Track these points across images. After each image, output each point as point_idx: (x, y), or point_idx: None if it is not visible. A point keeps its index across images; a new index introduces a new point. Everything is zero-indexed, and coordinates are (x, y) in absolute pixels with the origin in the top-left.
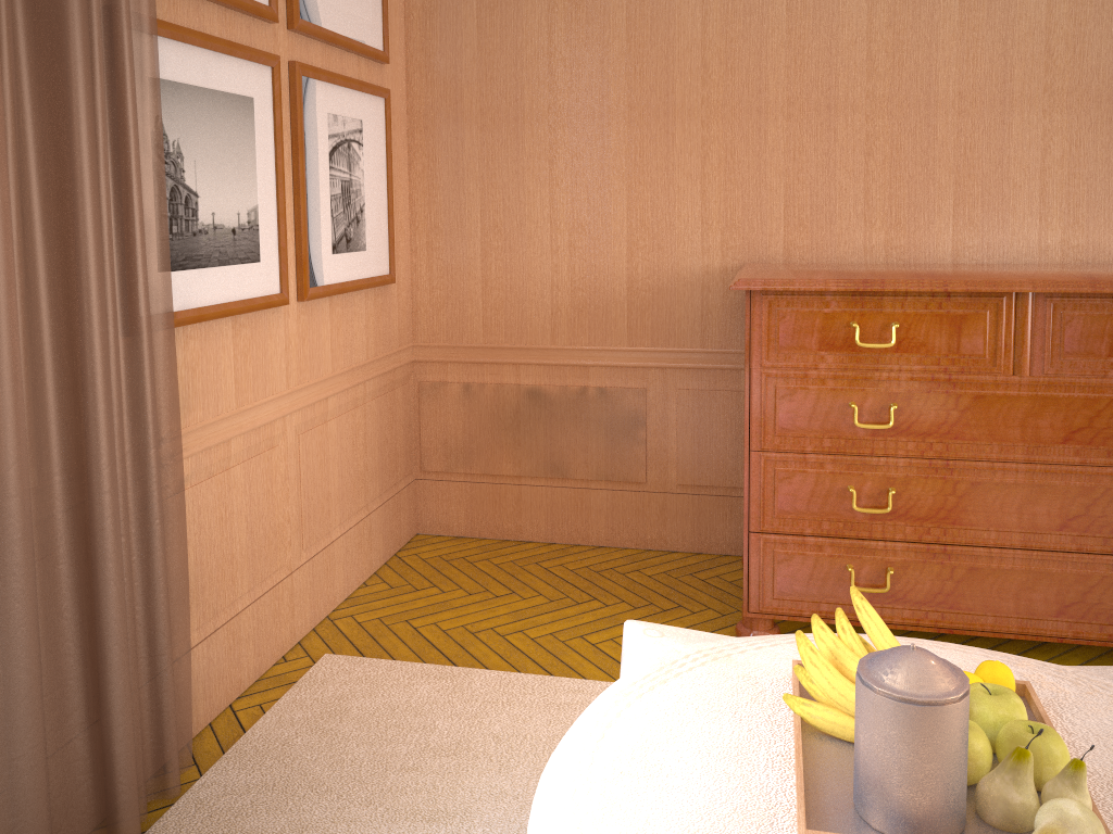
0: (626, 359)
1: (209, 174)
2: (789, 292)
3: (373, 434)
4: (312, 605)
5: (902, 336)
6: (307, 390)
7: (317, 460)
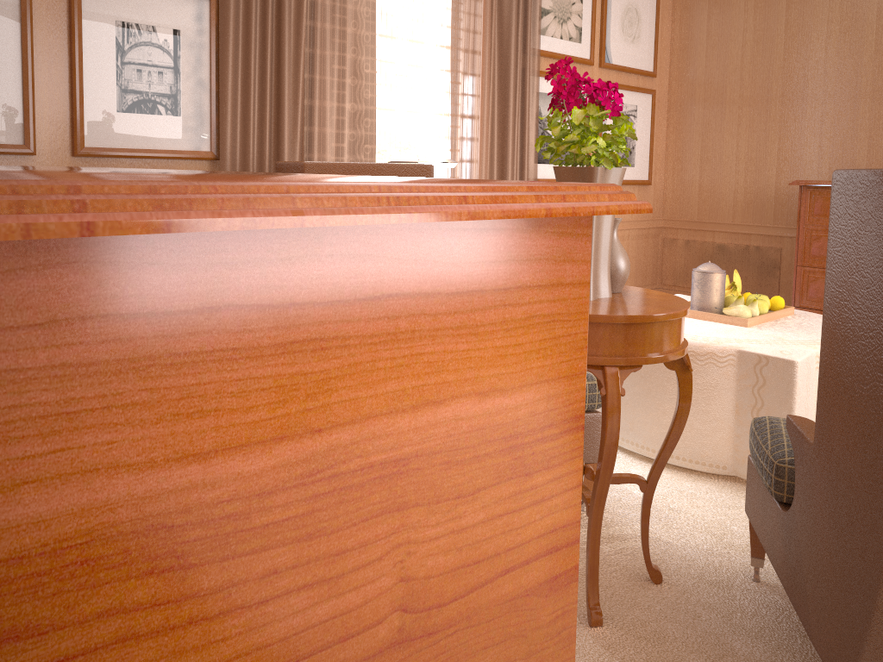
0: (771, 232)
1: None
2: (820, 187)
3: (632, 256)
4: None
5: None
6: None
7: None
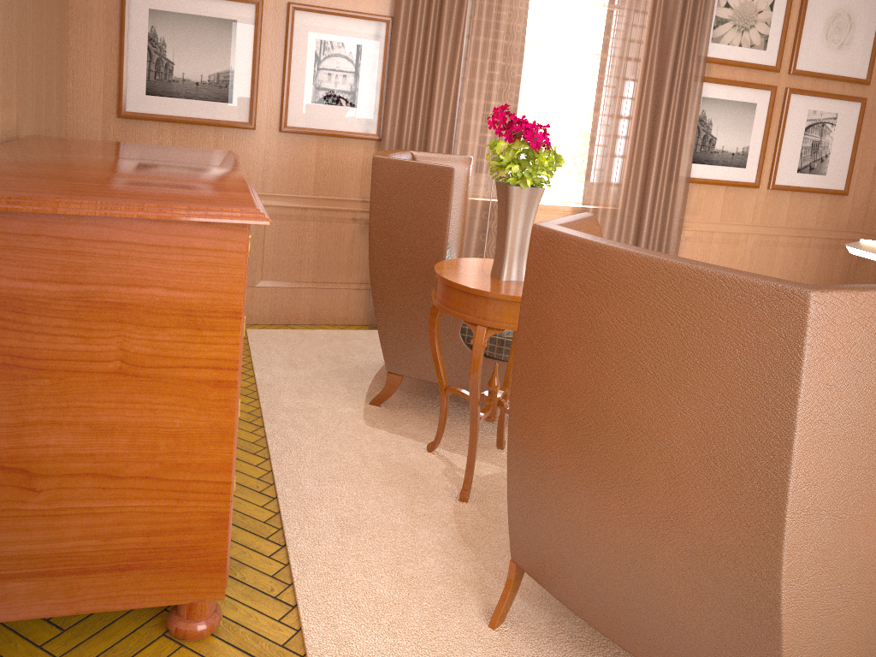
0: None
1: (723, 131)
2: None
3: (812, 265)
4: None
5: None
6: (764, 228)
7: (765, 260)
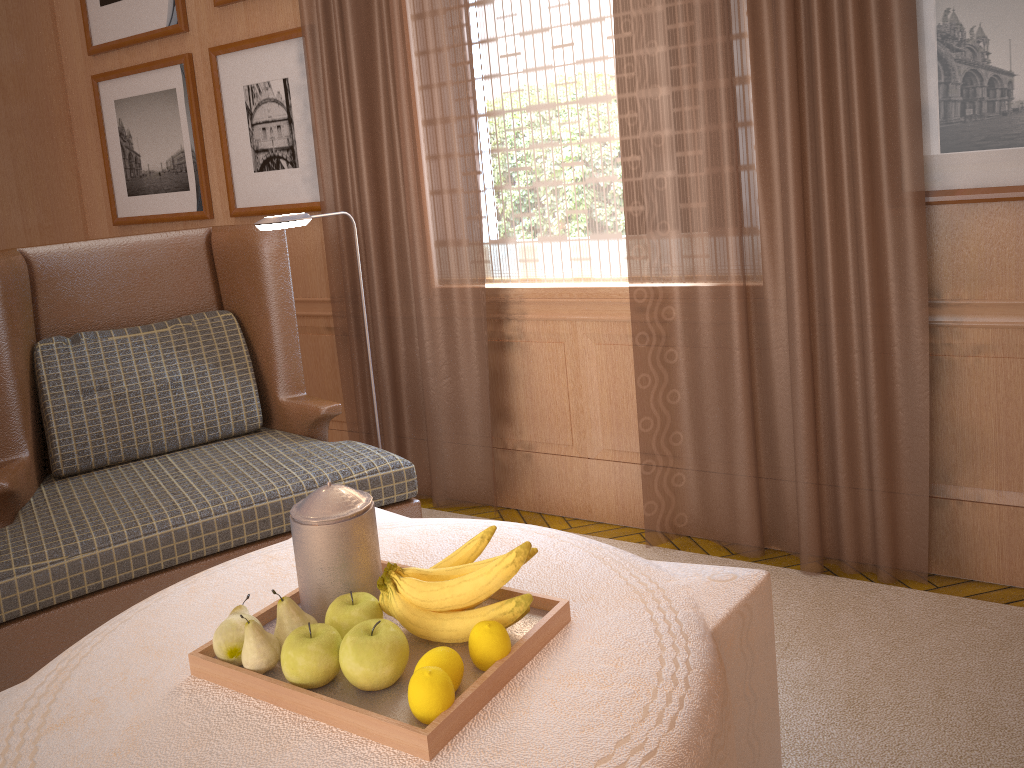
0: None
1: None
2: None
3: None
4: None
5: None
6: None
7: None
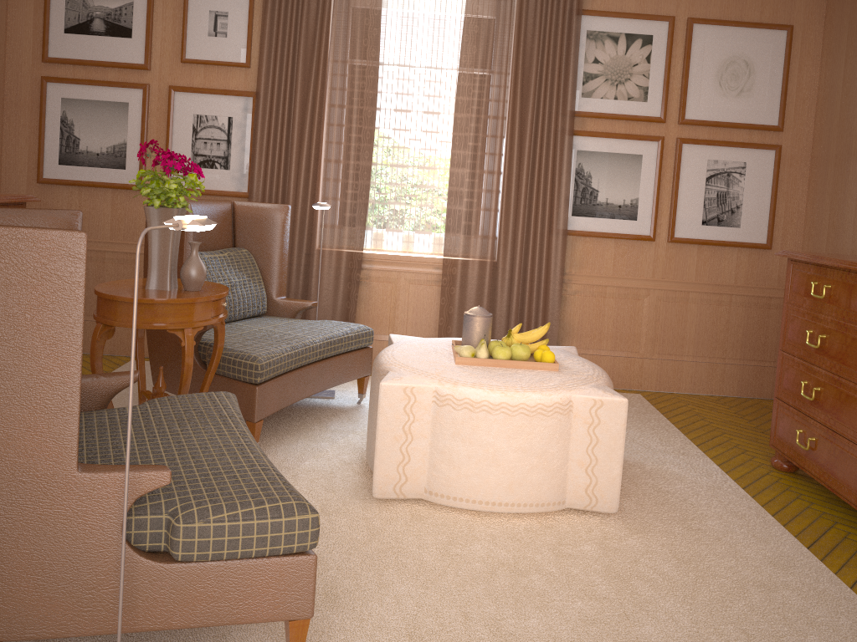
0: None
1: (605, 184)
2: (798, 260)
3: (737, 325)
4: (658, 380)
5: (831, 293)
6: (669, 283)
7: (675, 318)
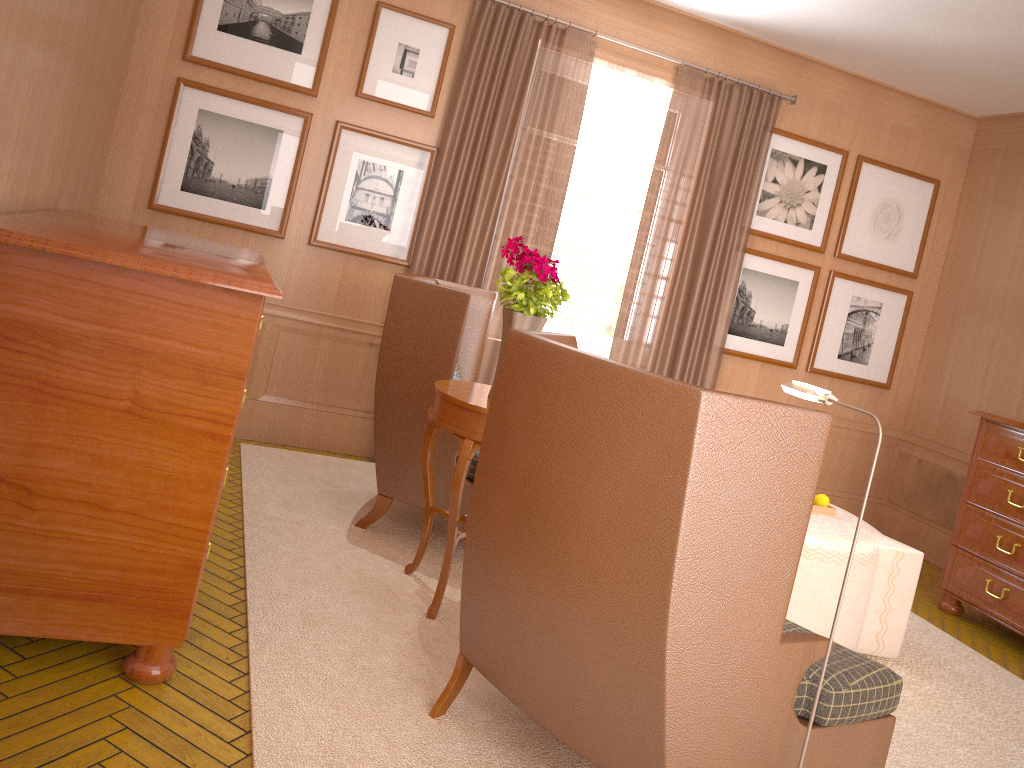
0: None
1: (762, 305)
2: (997, 423)
3: (849, 458)
4: None
5: None
6: None
7: None
